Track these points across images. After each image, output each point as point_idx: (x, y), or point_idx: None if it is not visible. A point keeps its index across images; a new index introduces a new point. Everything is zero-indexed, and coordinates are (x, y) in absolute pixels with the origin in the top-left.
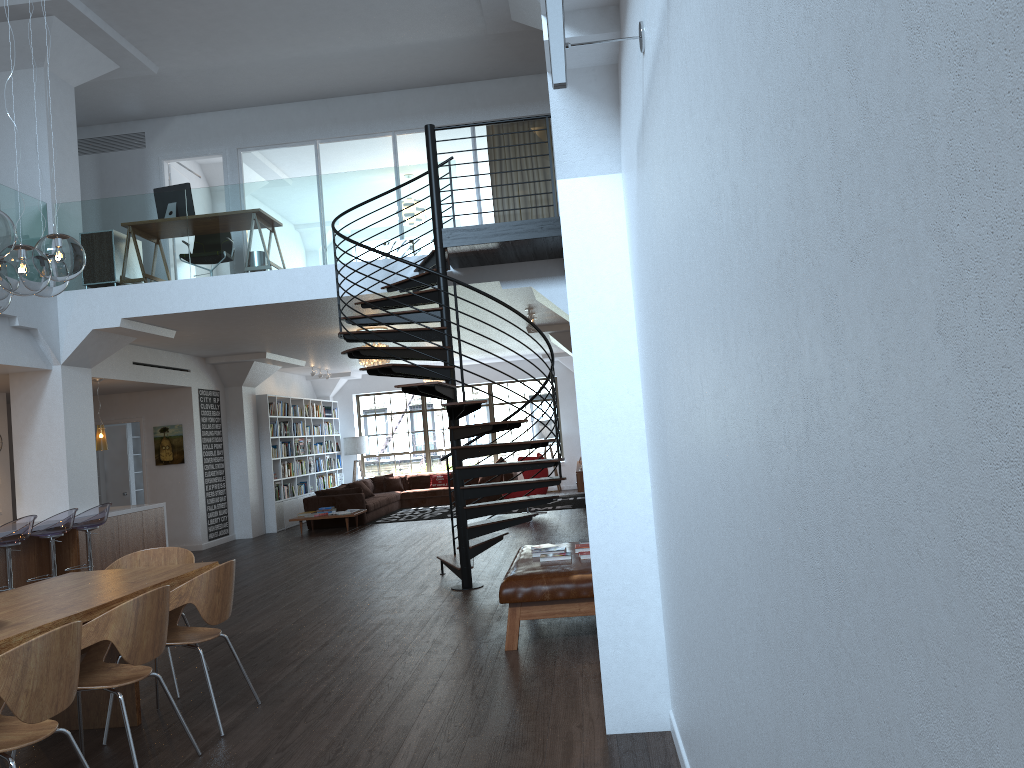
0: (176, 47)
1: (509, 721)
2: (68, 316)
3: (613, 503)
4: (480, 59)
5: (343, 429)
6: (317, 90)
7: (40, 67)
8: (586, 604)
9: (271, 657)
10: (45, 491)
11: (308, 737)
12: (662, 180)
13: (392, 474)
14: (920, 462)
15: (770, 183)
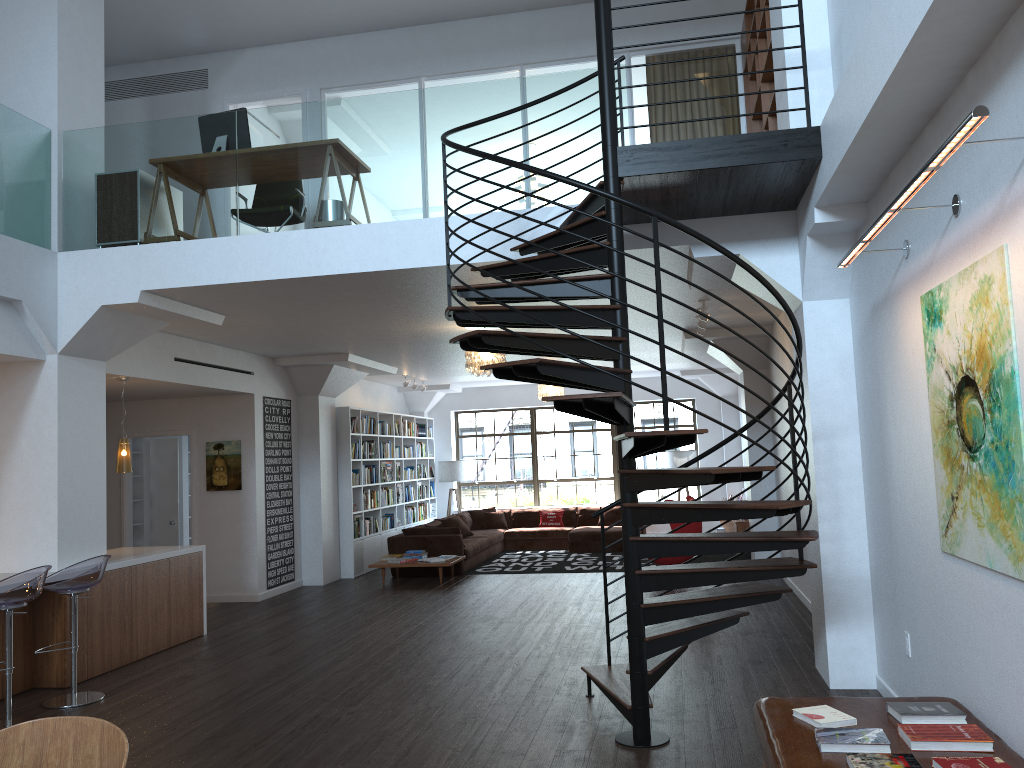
0: None
1: None
2: (70, 286)
3: None
4: None
5: (438, 451)
6: (425, 9)
7: None
8: None
9: None
10: (27, 531)
11: None
12: None
13: (494, 508)
14: None
15: None
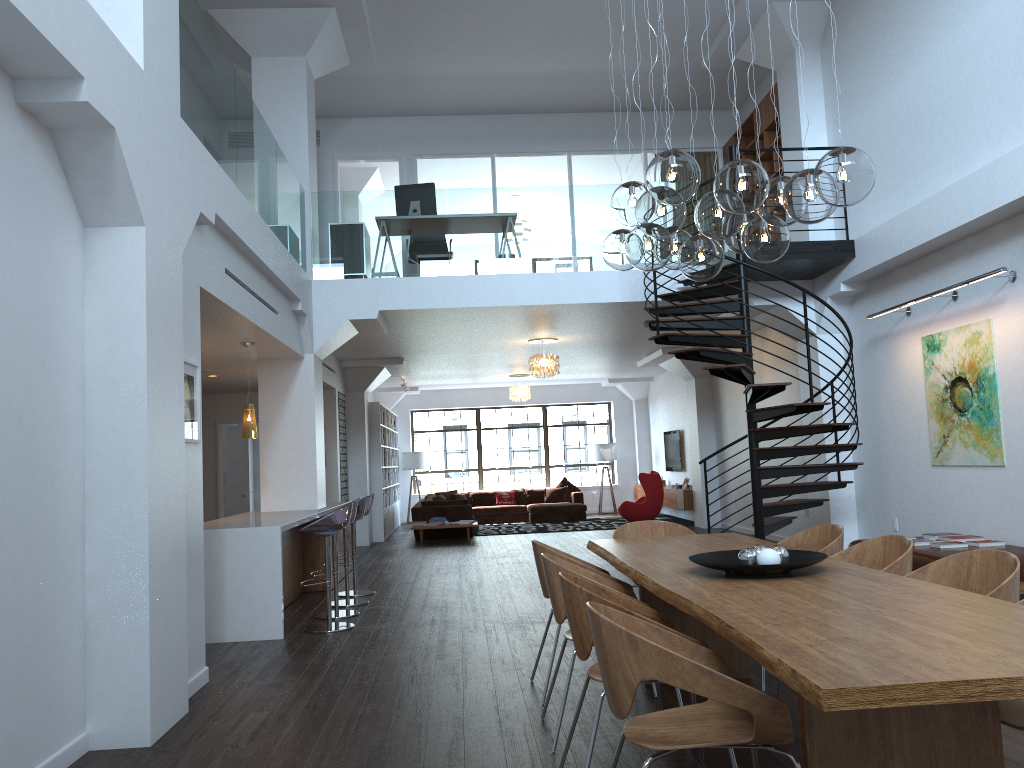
0: (413, 50)
1: None
2: (323, 305)
3: None
4: (671, 91)
5: (398, 444)
6: (504, 105)
7: (302, 56)
8: None
9: None
10: (292, 480)
11: None
12: None
13: (456, 490)
14: None
15: None
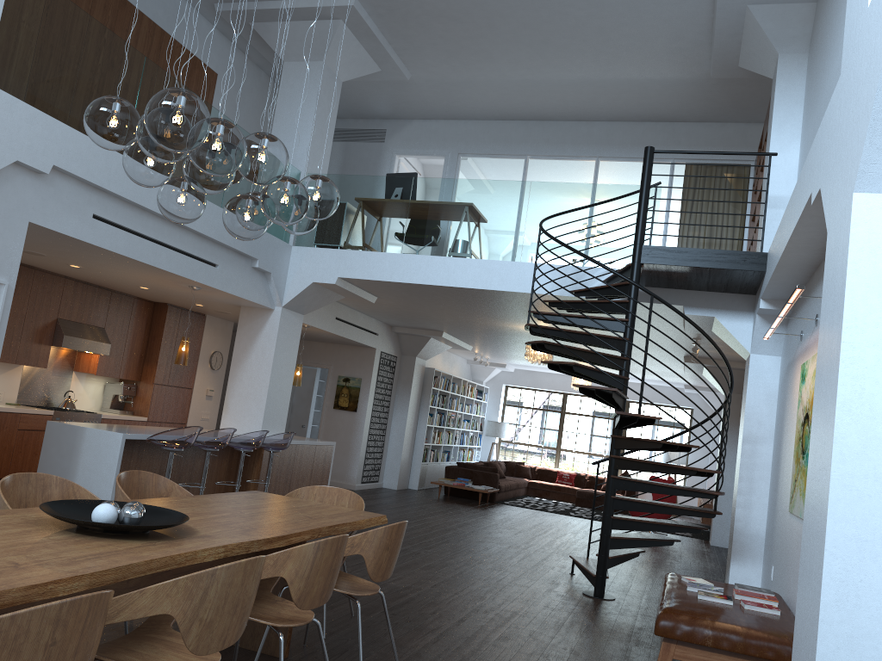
0: (430, 58)
1: None
2: (296, 267)
3: (858, 576)
4: (695, 101)
5: (488, 412)
6: (538, 112)
7: (320, 61)
8: None
9: (411, 619)
10: (246, 410)
11: None
12: None
13: (523, 462)
14: None
15: None
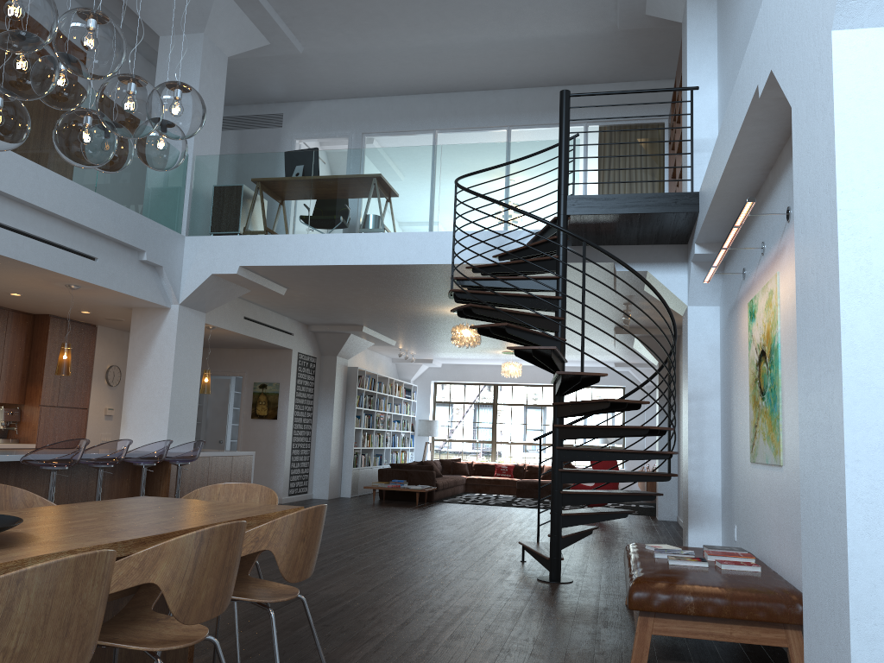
0: (322, 27)
1: None
2: (192, 259)
3: None
4: (603, 59)
5: (419, 412)
6: (442, 83)
7: (201, 33)
8: (740, 628)
9: (346, 628)
10: (147, 422)
11: None
12: None
13: (460, 459)
14: None
15: None
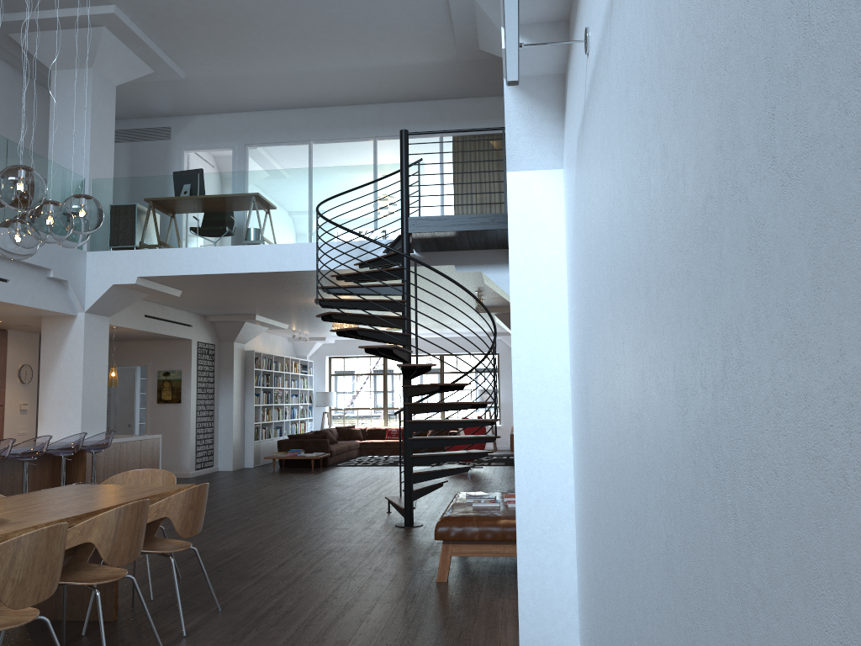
0: (201, 58)
1: (434, 644)
2: (94, 272)
3: (538, 456)
4: (451, 81)
5: (316, 385)
6: (314, 100)
7: (90, 68)
8: (510, 546)
9: (235, 571)
10: (62, 417)
11: (257, 643)
12: (597, 164)
13: (354, 426)
14: (852, 381)
15: (699, 133)
